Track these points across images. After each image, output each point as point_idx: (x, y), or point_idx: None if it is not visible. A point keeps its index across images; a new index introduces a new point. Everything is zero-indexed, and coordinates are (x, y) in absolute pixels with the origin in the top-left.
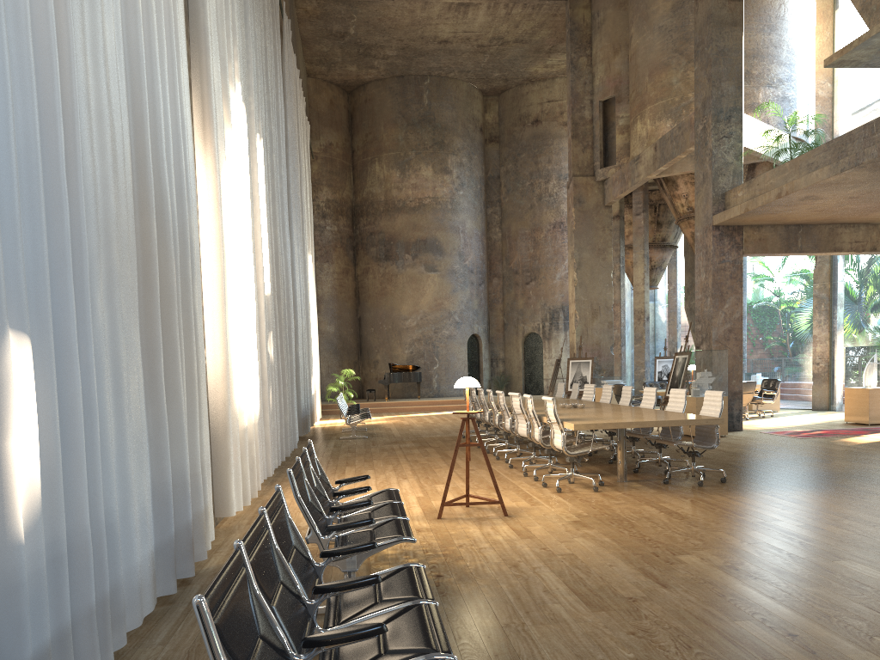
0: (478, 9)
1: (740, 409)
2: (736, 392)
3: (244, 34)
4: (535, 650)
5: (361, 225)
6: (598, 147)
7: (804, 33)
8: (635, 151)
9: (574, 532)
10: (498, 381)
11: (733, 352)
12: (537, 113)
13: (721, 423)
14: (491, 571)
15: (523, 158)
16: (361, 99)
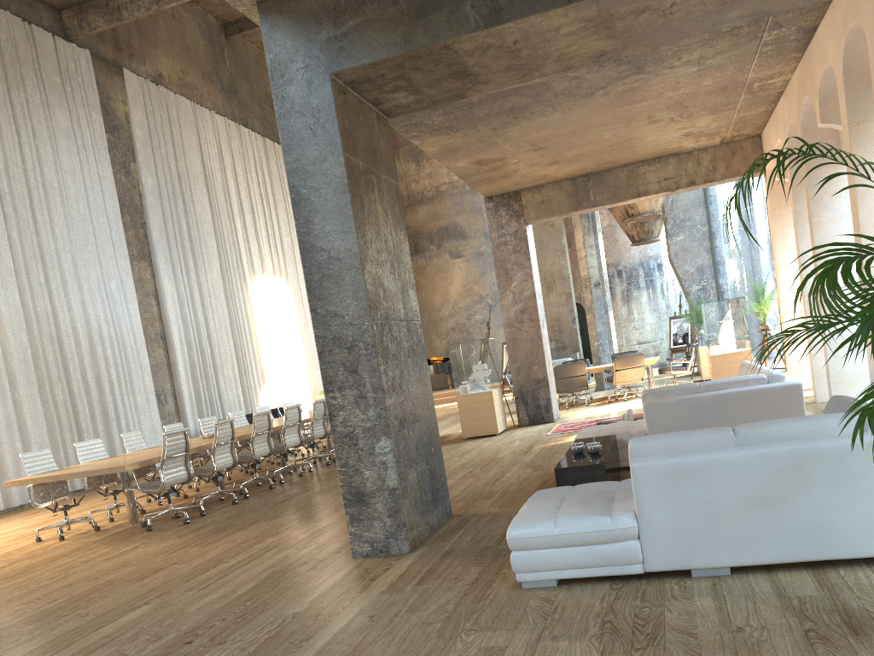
0: None
1: (548, 398)
2: (540, 379)
3: None
4: None
5: None
6: None
7: None
8: None
9: None
10: None
11: (530, 335)
12: None
13: (123, 470)
14: None
15: None
16: None
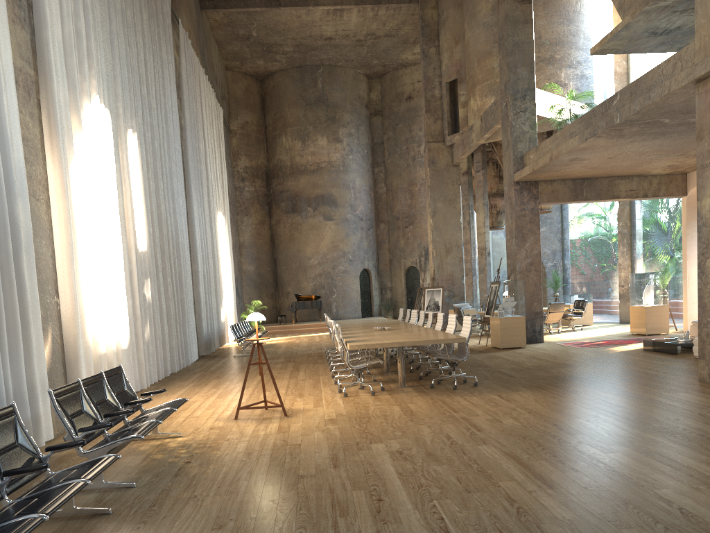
0: (351, 13)
1: (541, 325)
2: (537, 312)
3: (110, 56)
4: (194, 513)
5: (273, 185)
6: (446, 119)
7: (599, 23)
8: (470, 122)
9: (320, 427)
10: (386, 305)
11: (534, 281)
12: (410, 91)
13: (464, 341)
14: (228, 458)
15: (400, 127)
16: (270, 85)
